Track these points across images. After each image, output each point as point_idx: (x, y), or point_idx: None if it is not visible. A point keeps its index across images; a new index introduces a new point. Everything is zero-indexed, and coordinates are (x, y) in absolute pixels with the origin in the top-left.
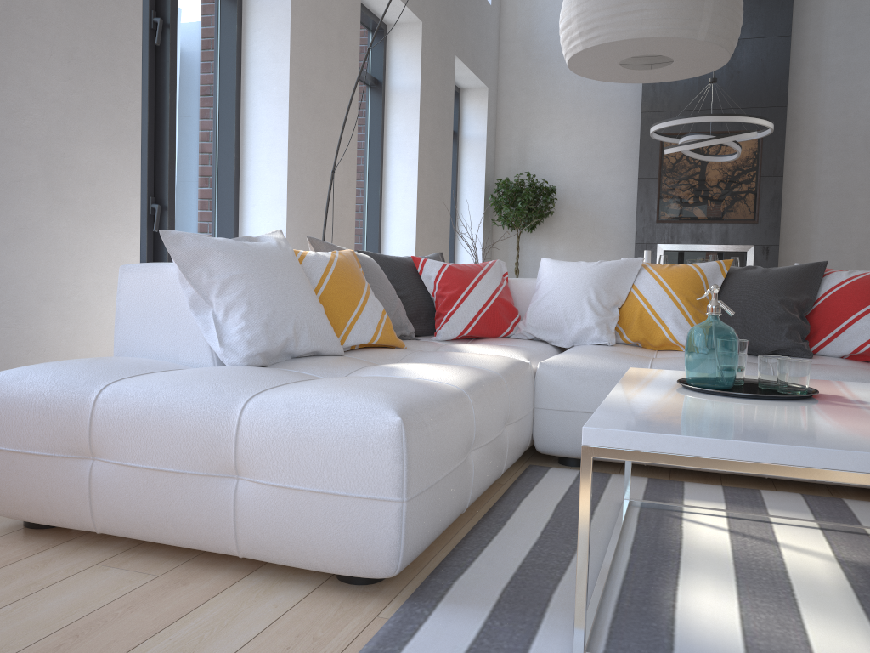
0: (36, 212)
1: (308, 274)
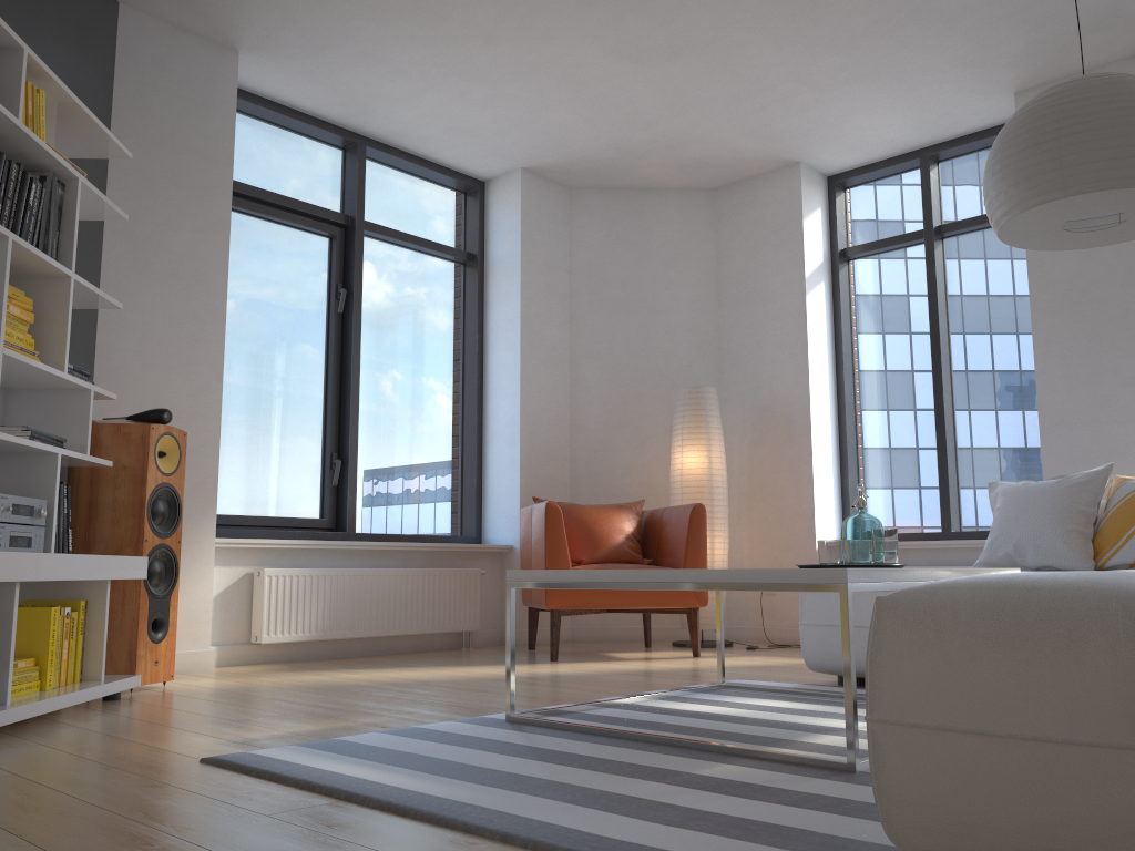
0: (1134, 471)
1: (1112, 499)
